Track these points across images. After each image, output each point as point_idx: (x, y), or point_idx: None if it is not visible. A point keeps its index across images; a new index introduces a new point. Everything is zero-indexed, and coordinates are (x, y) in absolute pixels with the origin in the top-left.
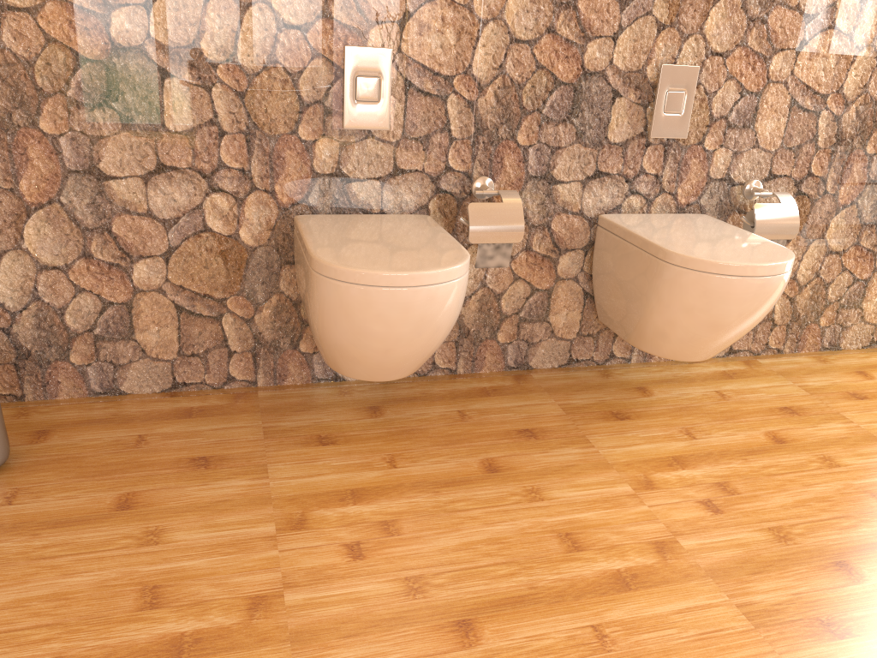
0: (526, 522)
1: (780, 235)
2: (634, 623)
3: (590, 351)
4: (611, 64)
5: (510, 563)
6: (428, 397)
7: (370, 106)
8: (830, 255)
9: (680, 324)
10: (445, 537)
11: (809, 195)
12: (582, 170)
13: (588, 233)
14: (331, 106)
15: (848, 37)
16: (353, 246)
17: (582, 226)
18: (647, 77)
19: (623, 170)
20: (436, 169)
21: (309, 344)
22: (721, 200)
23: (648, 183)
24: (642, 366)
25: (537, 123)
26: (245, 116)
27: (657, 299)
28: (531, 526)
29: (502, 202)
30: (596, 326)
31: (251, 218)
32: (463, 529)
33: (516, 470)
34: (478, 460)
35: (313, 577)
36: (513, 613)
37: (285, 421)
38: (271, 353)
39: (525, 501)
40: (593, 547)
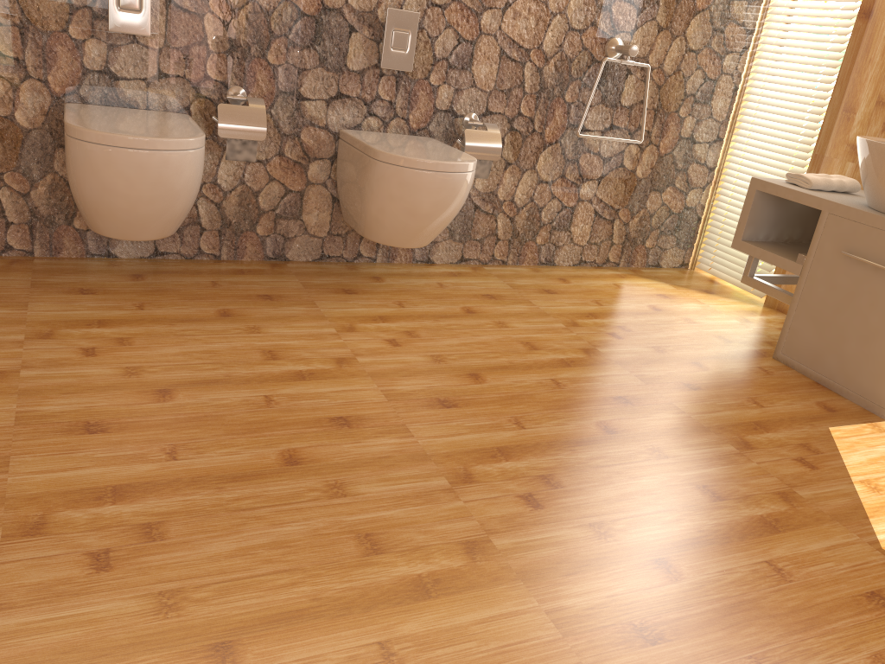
0: (240, 343)
1: (486, 156)
2: (298, 395)
3: (338, 248)
4: (345, 3)
5: (216, 363)
6: (189, 272)
7: (132, 14)
8: (539, 183)
9: (388, 211)
10: (169, 348)
11: (519, 131)
12: (324, 90)
13: (332, 144)
14: (97, 11)
15: (542, 3)
16: (106, 121)
17: (327, 138)
18: (376, 17)
19: (360, 93)
20: (194, 75)
21: (82, 220)
22: (445, 127)
23: (382, 107)
24: (385, 264)
25: (283, 46)
26: (18, 11)
27: (370, 190)
28: (243, 346)
29: (248, 106)
30: (343, 226)
31: (25, 102)
32: (186, 345)
33: (245, 316)
34: (216, 309)
35: (48, 363)
36: (206, 388)
37: (53, 278)
38: (45, 225)
39: (244, 333)
40: (288, 358)
